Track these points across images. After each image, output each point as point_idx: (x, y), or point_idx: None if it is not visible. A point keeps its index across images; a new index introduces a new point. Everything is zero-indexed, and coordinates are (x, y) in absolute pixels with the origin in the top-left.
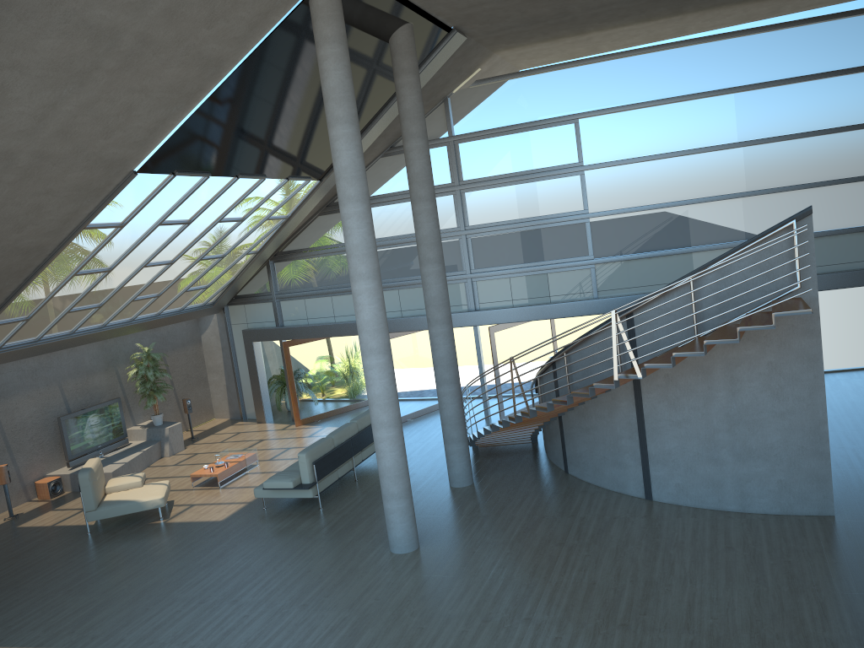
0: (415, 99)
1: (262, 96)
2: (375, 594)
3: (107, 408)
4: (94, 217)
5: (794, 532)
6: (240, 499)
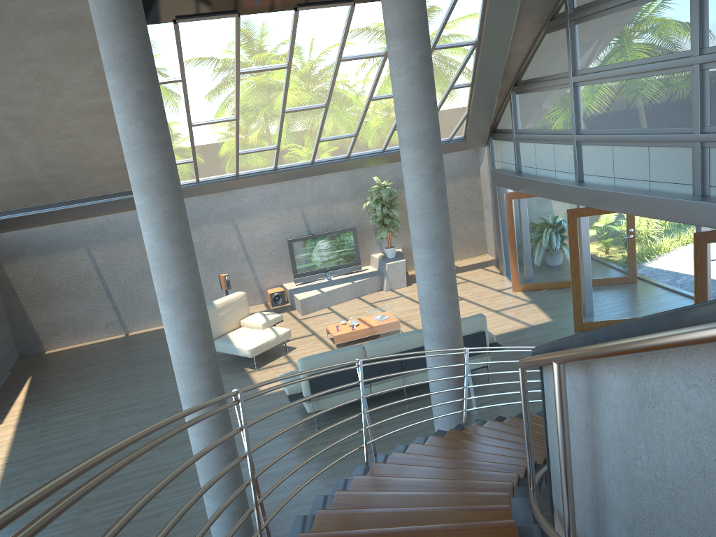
0: None
1: None
2: None
3: (339, 236)
4: None
5: None
6: None
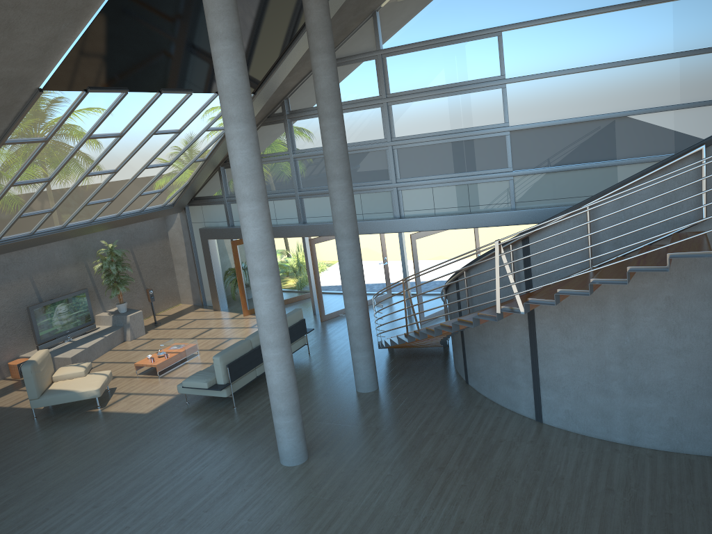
0: (321, 12)
1: (163, 12)
2: (250, 513)
3: (75, 298)
4: (10, 133)
5: (681, 476)
6: (171, 390)
